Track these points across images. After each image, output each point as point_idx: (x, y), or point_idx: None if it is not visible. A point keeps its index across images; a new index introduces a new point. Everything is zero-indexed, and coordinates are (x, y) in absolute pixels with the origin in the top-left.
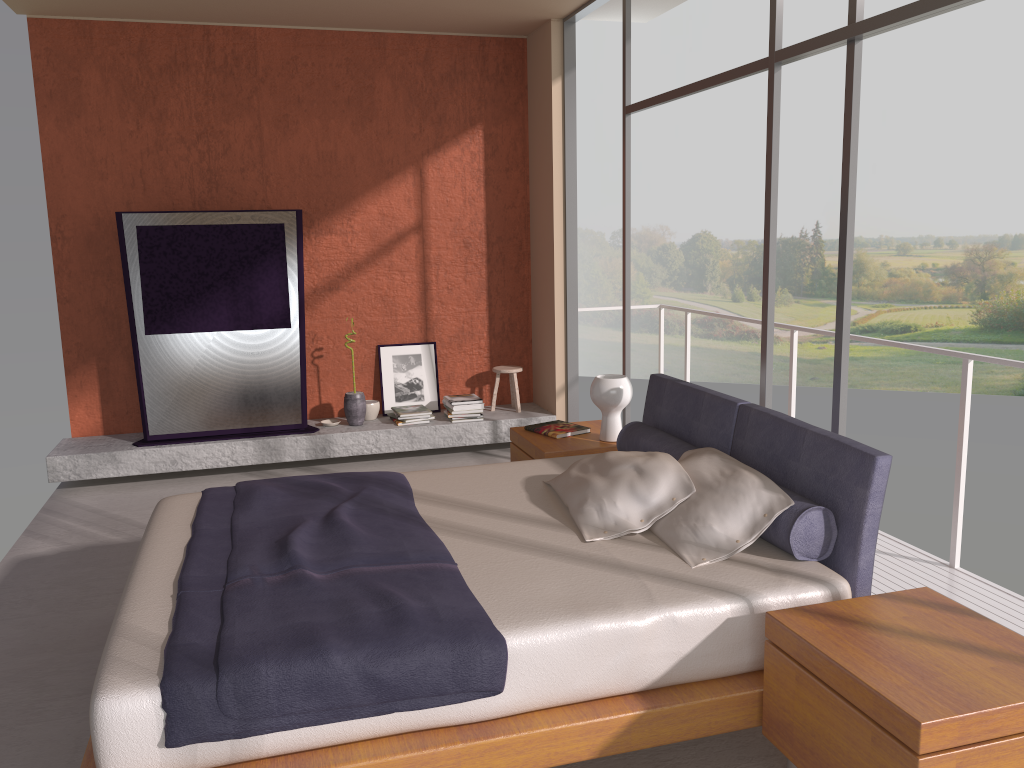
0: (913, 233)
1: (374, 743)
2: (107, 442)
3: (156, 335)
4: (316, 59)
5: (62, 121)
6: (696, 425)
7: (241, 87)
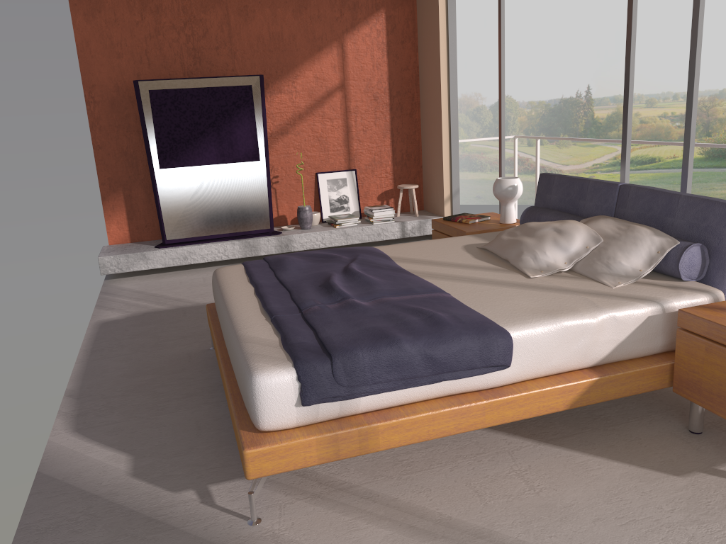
0: (658, 91)
1: (427, 403)
2: (136, 246)
3: (167, 169)
4: None
5: (88, 15)
6: (582, 203)
7: None
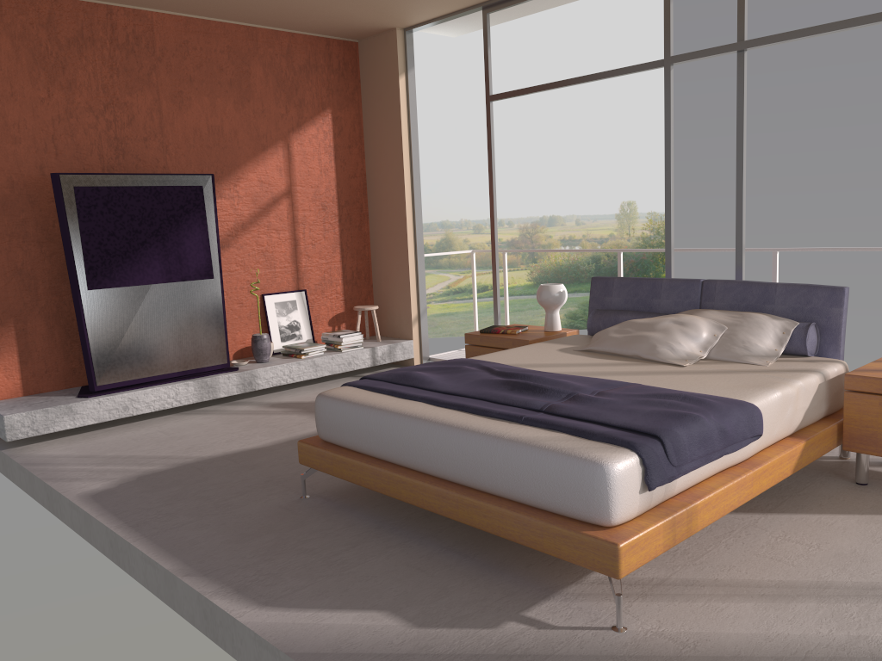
0: (484, 216)
1: (710, 480)
2: (43, 399)
3: (98, 290)
4: (203, 44)
5: None
6: (657, 302)
7: (142, 64)
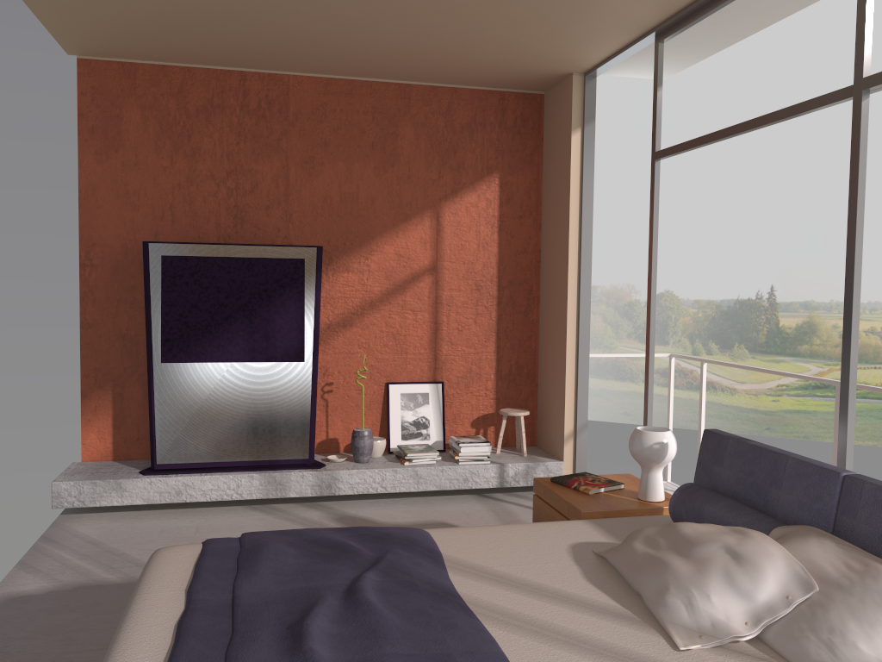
0: (862, 299)
1: None
2: (115, 468)
3: (172, 363)
4: (344, 106)
5: (101, 155)
6: (776, 494)
7: (272, 129)
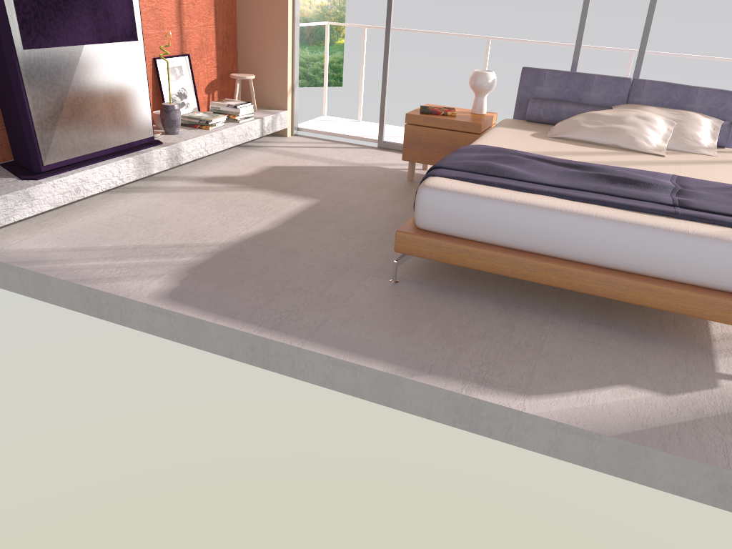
0: None
1: None
2: None
3: (34, 50)
4: None
5: None
6: (587, 95)
7: None
